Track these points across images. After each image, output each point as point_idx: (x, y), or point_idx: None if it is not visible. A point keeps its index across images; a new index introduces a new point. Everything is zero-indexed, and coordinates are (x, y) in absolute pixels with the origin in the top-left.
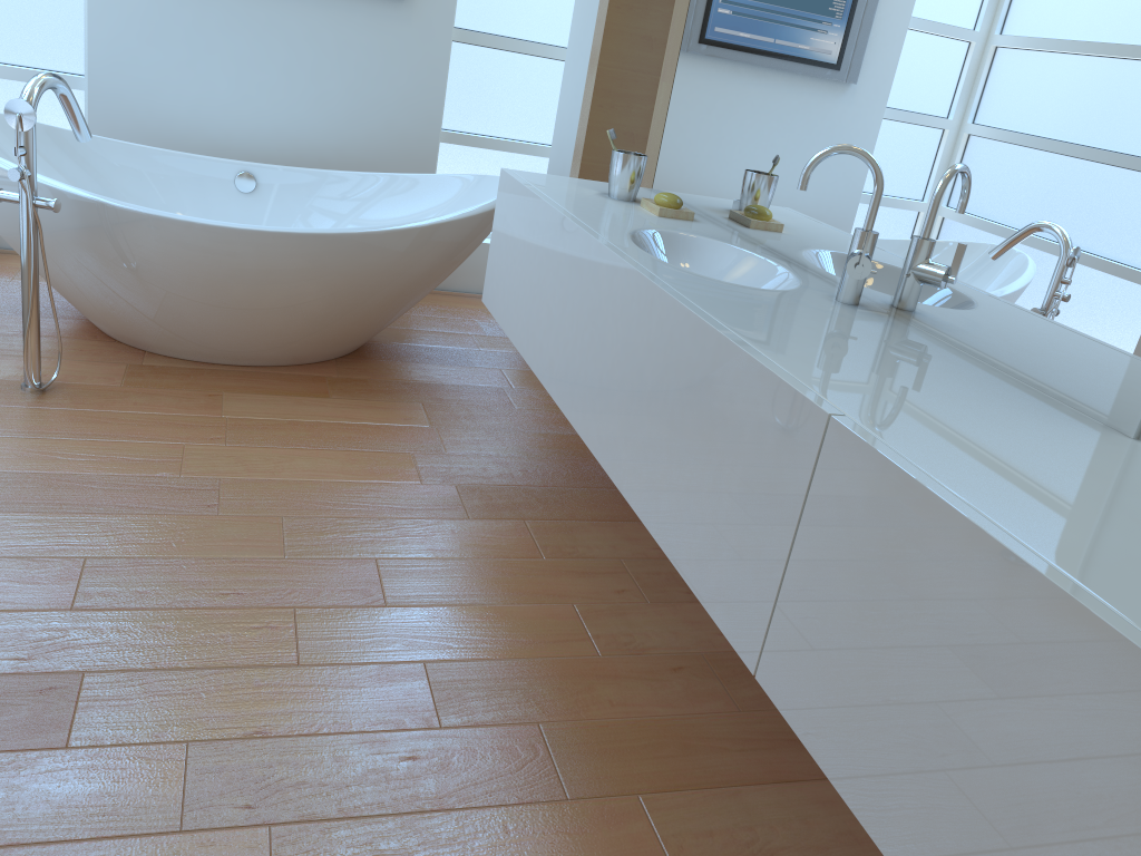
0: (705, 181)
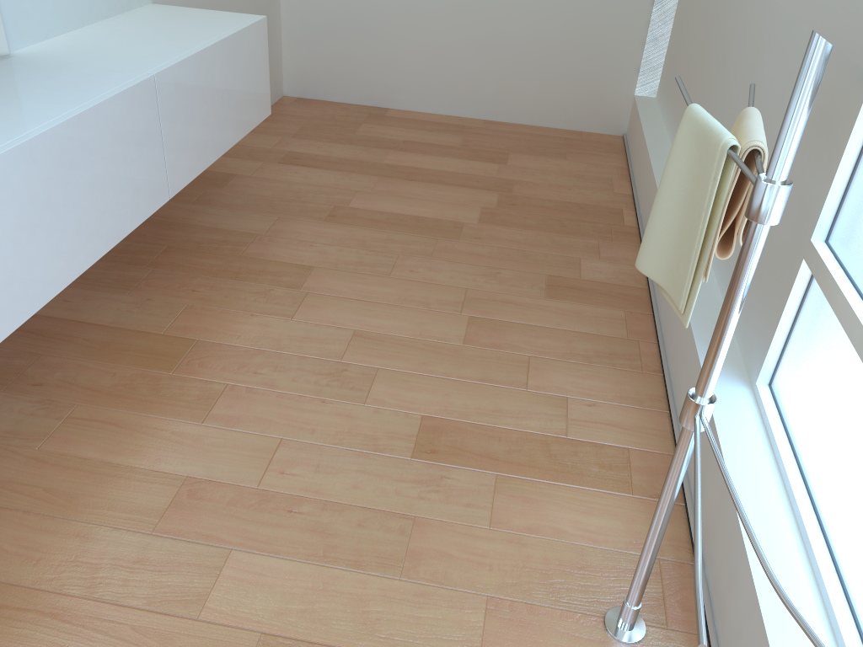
0: None
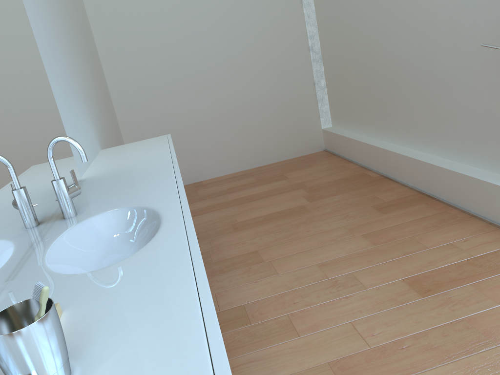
0: None
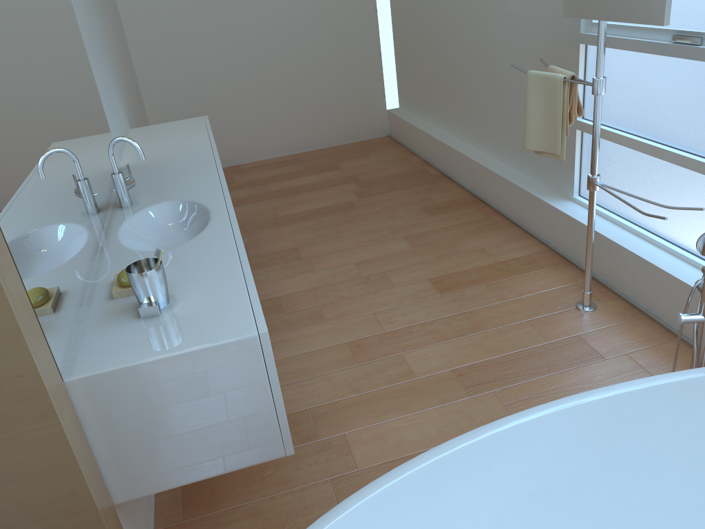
0: (73, 282)
